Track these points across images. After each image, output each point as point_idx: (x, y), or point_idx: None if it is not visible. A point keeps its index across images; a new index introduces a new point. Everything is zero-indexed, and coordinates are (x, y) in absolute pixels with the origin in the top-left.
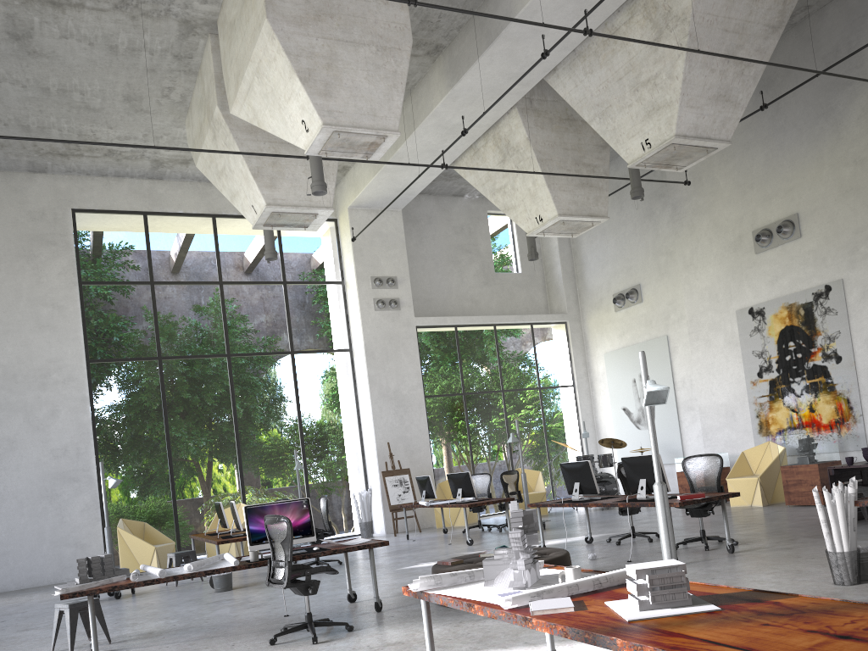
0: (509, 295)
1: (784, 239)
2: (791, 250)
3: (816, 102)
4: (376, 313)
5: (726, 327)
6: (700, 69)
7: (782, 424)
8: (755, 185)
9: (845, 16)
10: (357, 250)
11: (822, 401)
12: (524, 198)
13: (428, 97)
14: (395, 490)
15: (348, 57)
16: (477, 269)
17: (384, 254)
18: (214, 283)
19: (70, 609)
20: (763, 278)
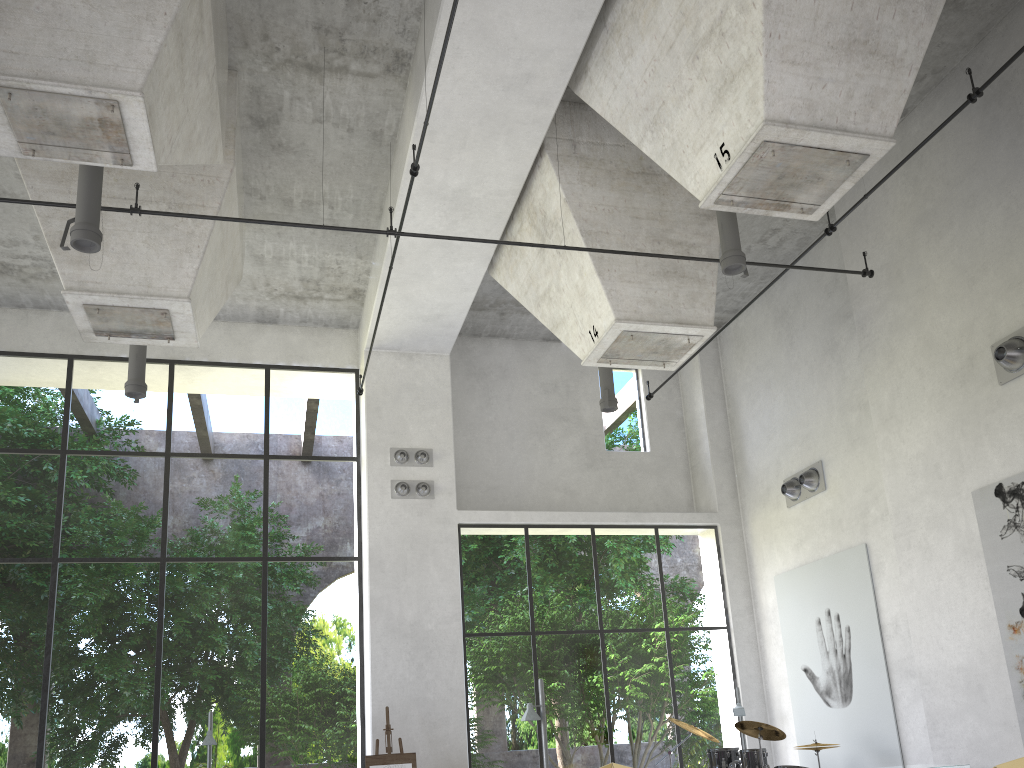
0: (627, 484)
1: None
2: None
3: None
4: (394, 502)
5: (958, 523)
6: None
7: None
8: (991, 264)
9: None
10: (372, 409)
11: None
12: (572, 303)
13: (403, 146)
14: None
15: None
16: (577, 444)
17: (415, 416)
18: (158, 454)
19: None
20: (1017, 428)
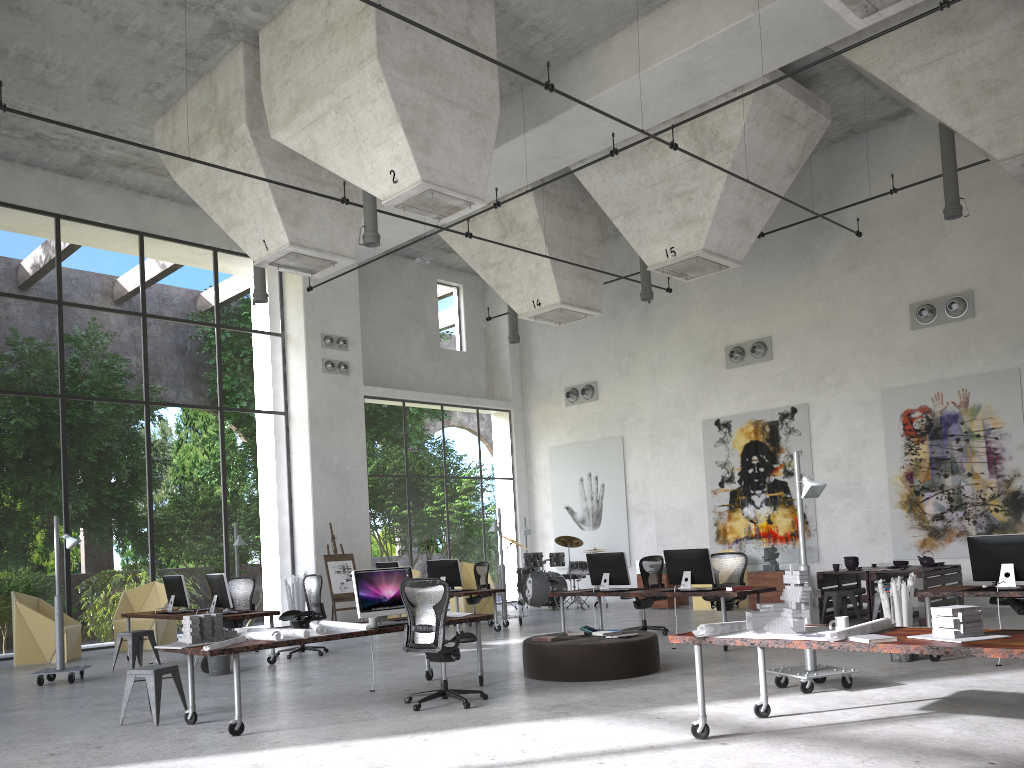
0: (452, 374)
1: (756, 359)
2: (761, 370)
3: (796, 238)
4: (324, 375)
5: (691, 435)
6: (733, 194)
7: (740, 533)
8: (731, 303)
9: (828, 167)
10: (308, 301)
11: (780, 514)
12: (522, 279)
13: None
14: (338, 577)
15: (446, 116)
16: (423, 341)
17: (336, 311)
18: (137, 314)
19: (155, 674)
20: (732, 392)
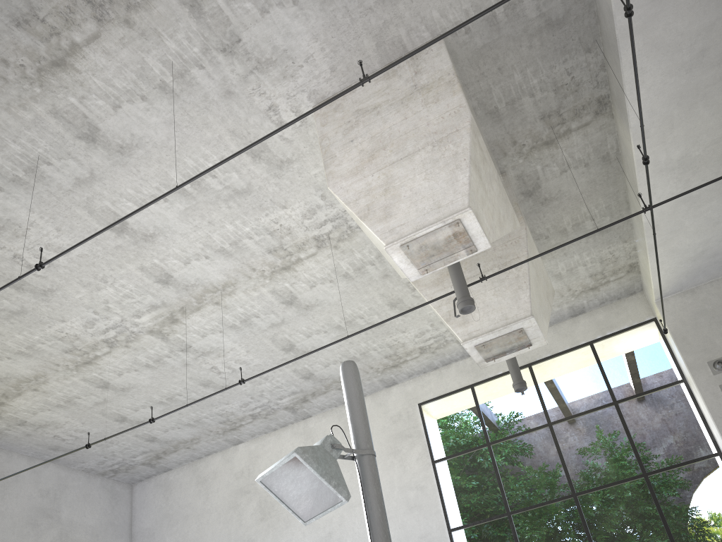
0: None
1: None
2: None
3: None
4: None
5: None
6: None
7: None
8: None
9: None
10: (679, 340)
11: None
12: None
13: (627, 152)
14: None
15: (404, 171)
16: None
17: (716, 331)
18: (543, 426)
19: None
20: None
